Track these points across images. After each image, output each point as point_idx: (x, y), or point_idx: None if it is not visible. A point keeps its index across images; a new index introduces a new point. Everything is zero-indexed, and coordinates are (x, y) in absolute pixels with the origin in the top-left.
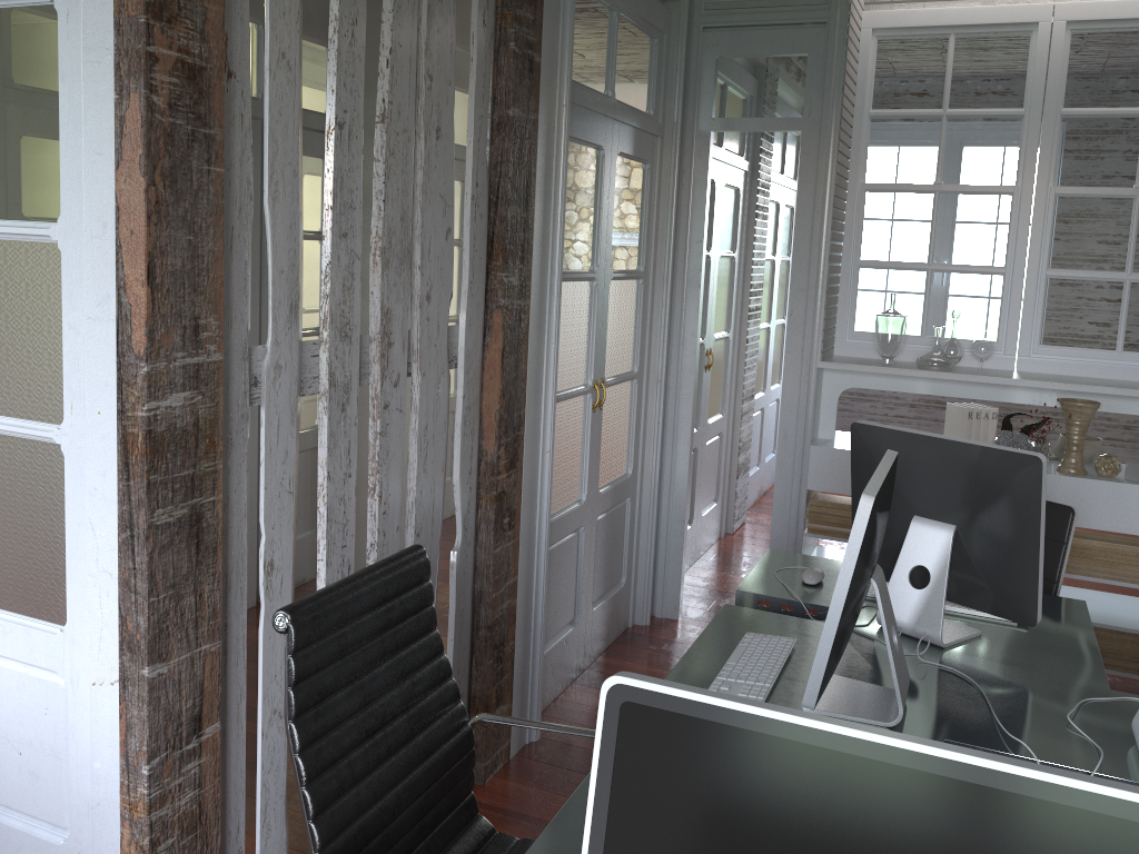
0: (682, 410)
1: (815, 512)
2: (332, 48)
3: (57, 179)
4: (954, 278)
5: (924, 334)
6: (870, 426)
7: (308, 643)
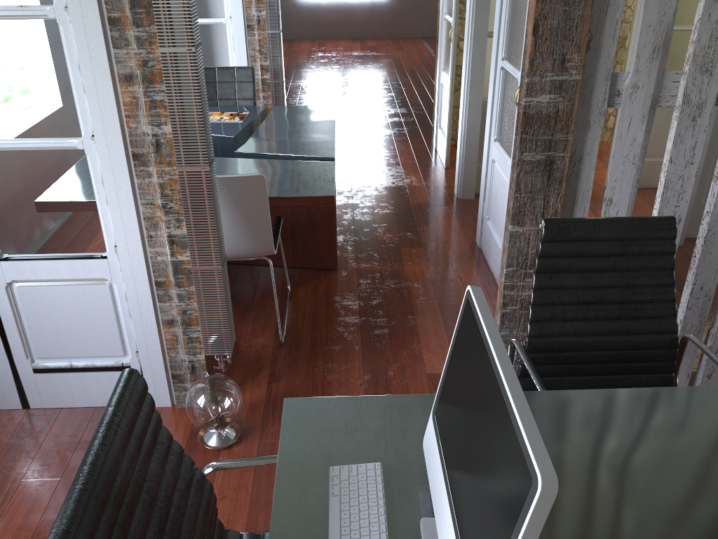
0: None
1: None
2: None
3: None
4: None
5: None
6: None
7: (553, 241)
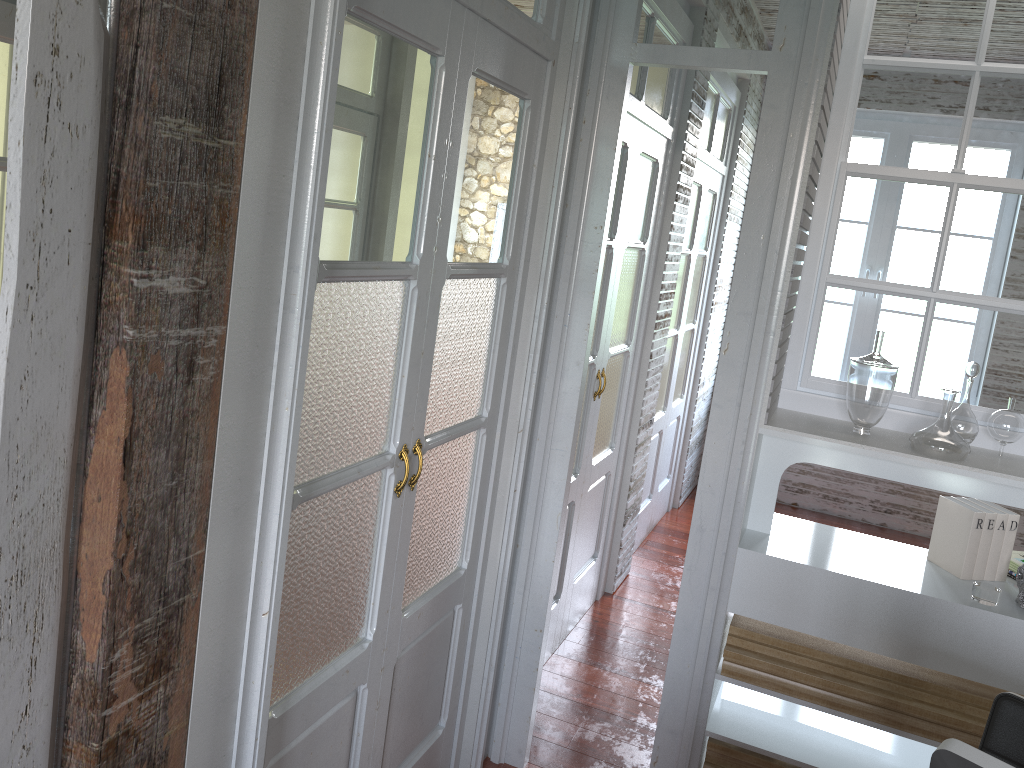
0: (553, 472)
1: (737, 646)
2: None
3: None
4: (968, 314)
5: (916, 391)
6: None
7: None
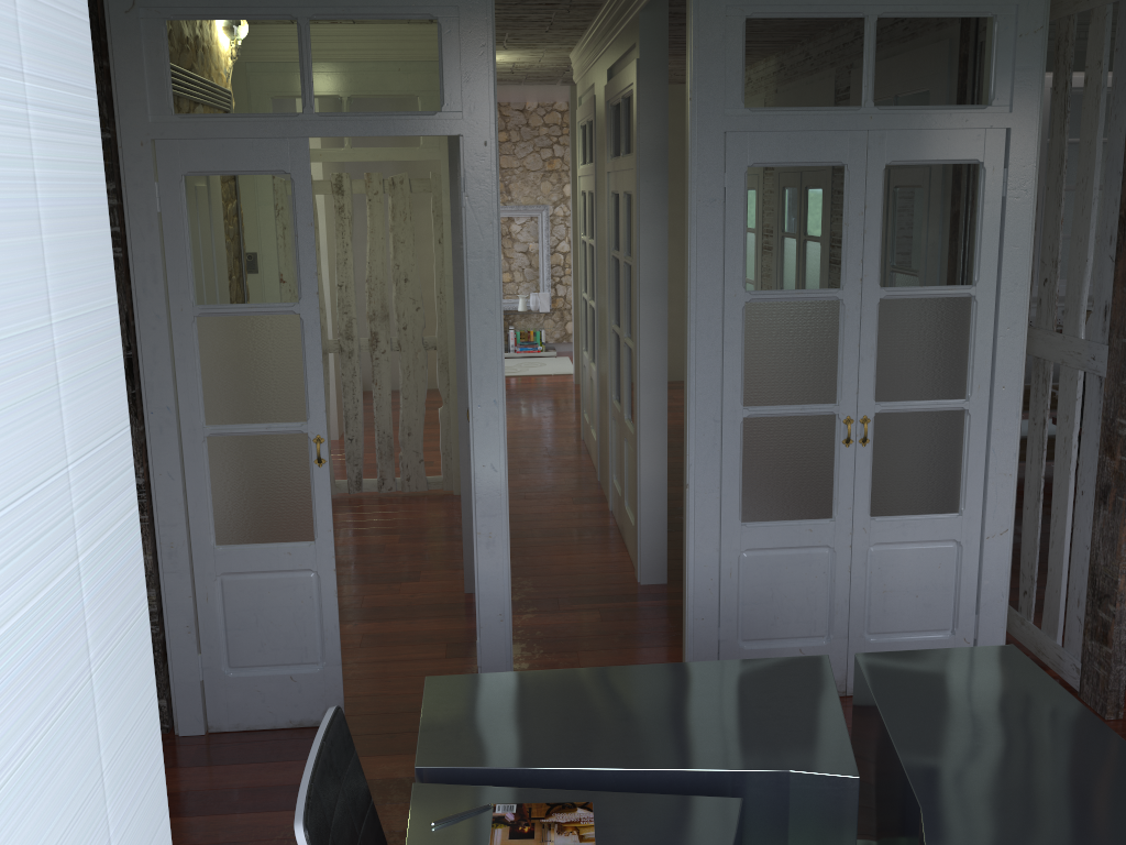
0: None
1: None
2: (1064, 176)
3: (970, 261)
4: None
5: None
6: None
7: None
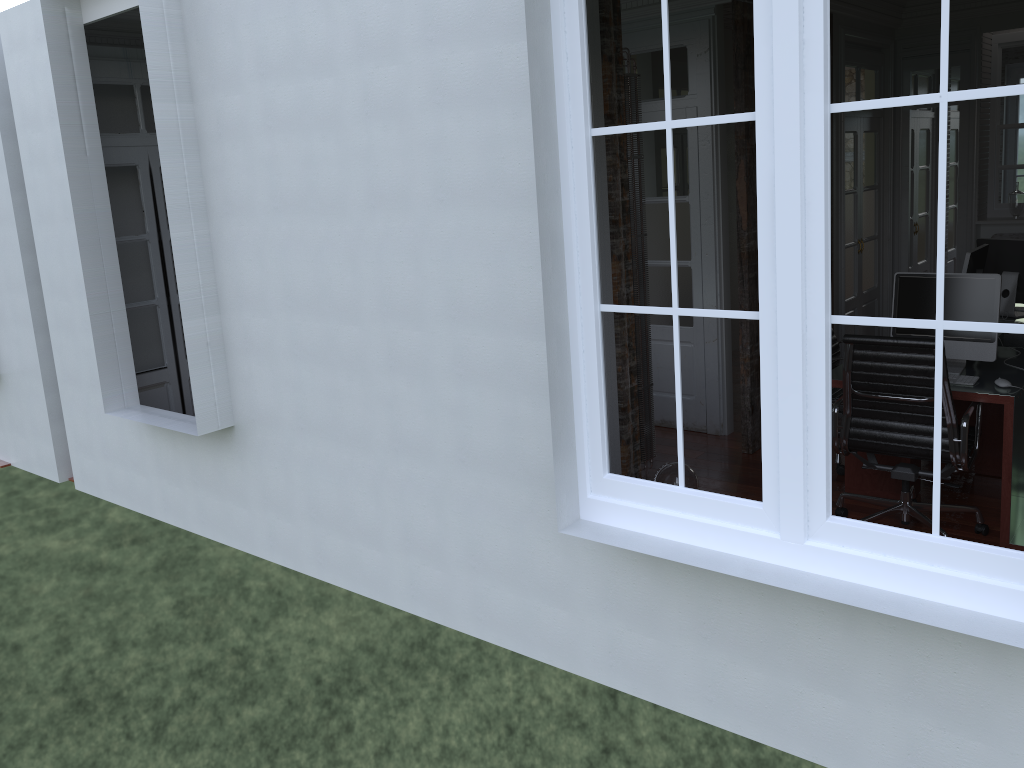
0: (902, 254)
1: None
2: None
3: (686, 182)
4: None
5: None
6: (983, 239)
7: None
